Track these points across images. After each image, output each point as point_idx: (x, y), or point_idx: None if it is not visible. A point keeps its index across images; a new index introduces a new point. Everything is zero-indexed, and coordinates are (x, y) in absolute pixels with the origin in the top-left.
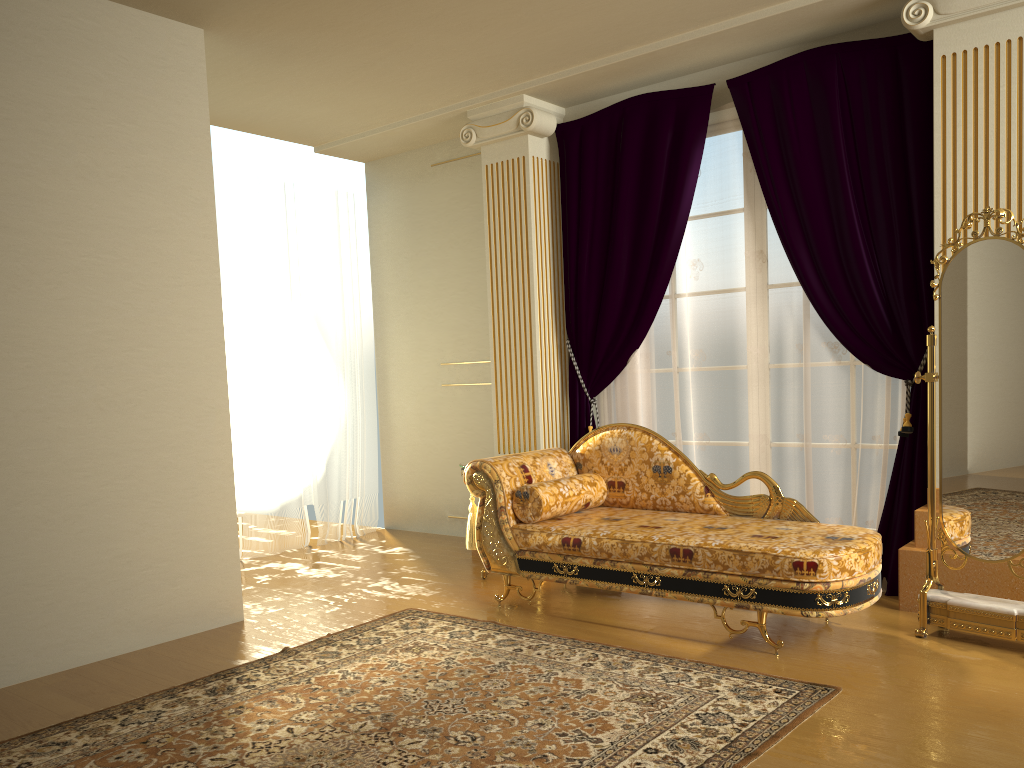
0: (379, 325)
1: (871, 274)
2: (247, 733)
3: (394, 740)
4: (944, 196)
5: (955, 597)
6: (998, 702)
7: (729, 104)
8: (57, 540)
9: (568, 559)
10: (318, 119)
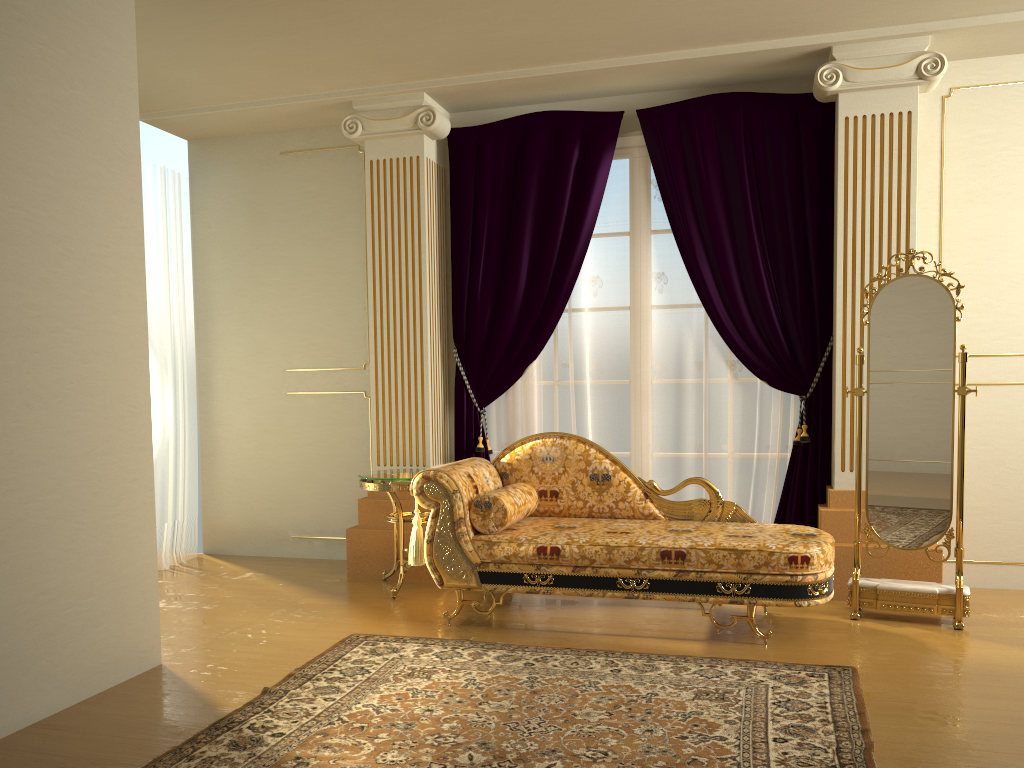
0: (203, 324)
1: (772, 300)
2: None
3: (525, 767)
4: (845, 237)
5: (880, 582)
6: (977, 664)
7: (635, 132)
8: None
9: (542, 568)
10: (174, 83)
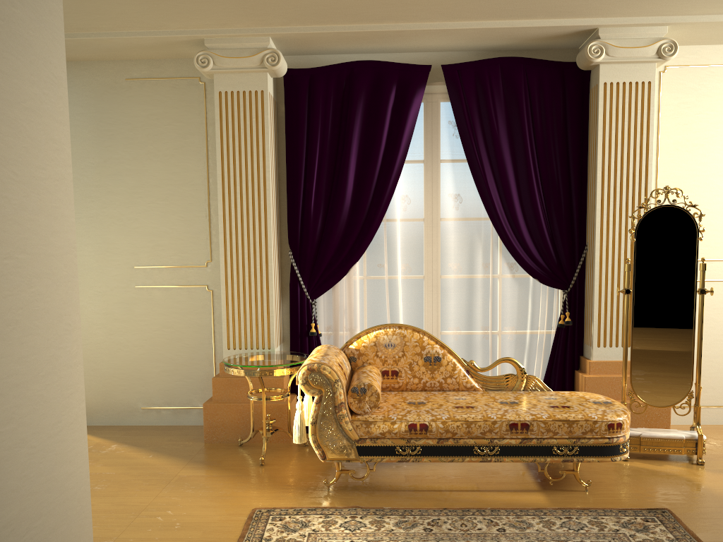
0: None
1: (544, 218)
2: None
3: None
4: (602, 173)
5: (641, 431)
6: None
7: (439, 83)
8: None
9: (411, 441)
10: None
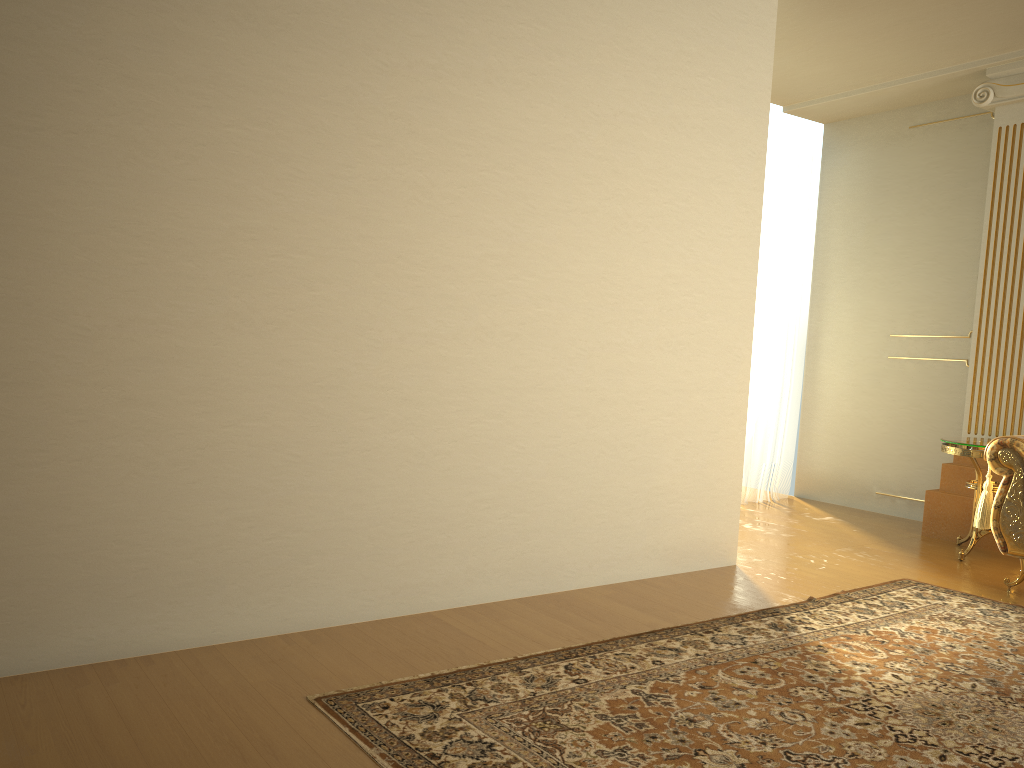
0: (817, 291)
1: None
2: (852, 672)
3: None
4: None
5: None
6: None
7: None
8: (615, 465)
9: None
10: (812, 77)
